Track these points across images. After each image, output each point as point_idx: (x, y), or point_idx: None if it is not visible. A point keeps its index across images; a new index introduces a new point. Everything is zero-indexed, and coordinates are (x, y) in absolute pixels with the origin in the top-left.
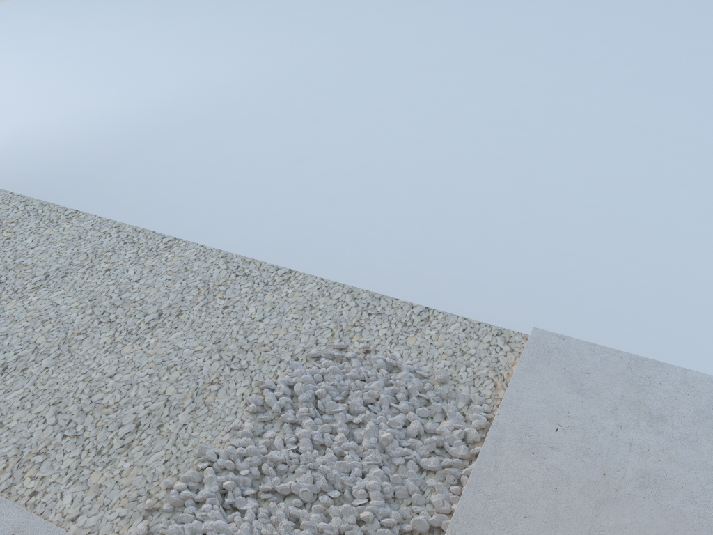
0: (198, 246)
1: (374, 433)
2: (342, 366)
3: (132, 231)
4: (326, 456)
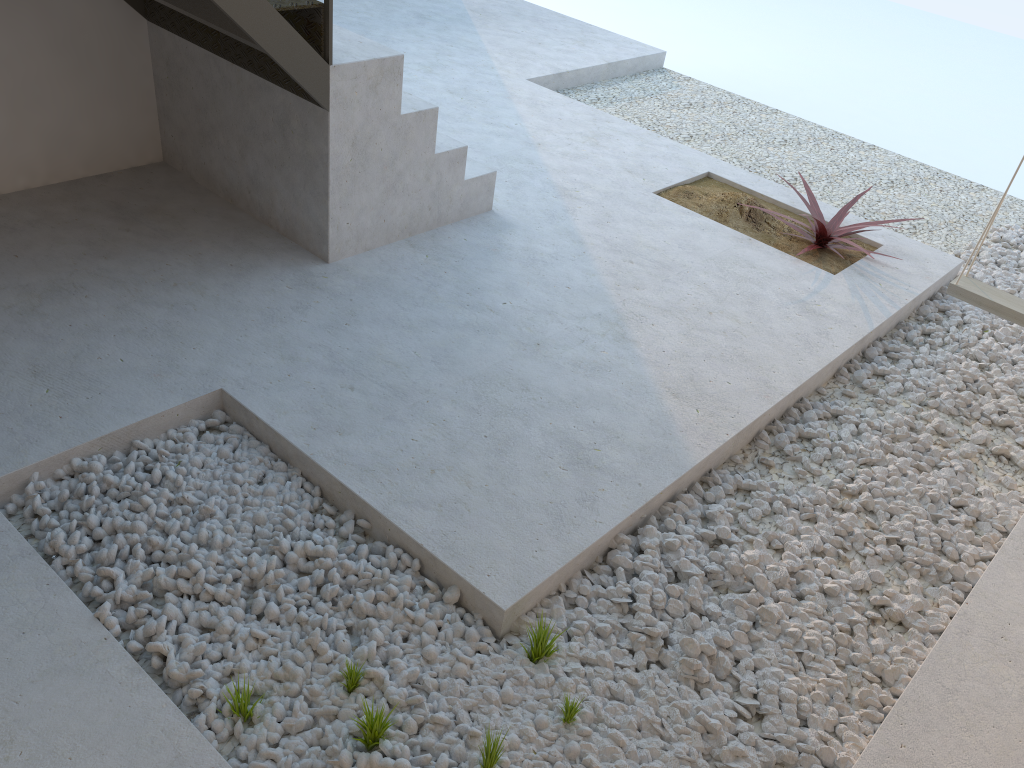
0: (896, 154)
1: None
2: None
3: (834, 133)
4: None
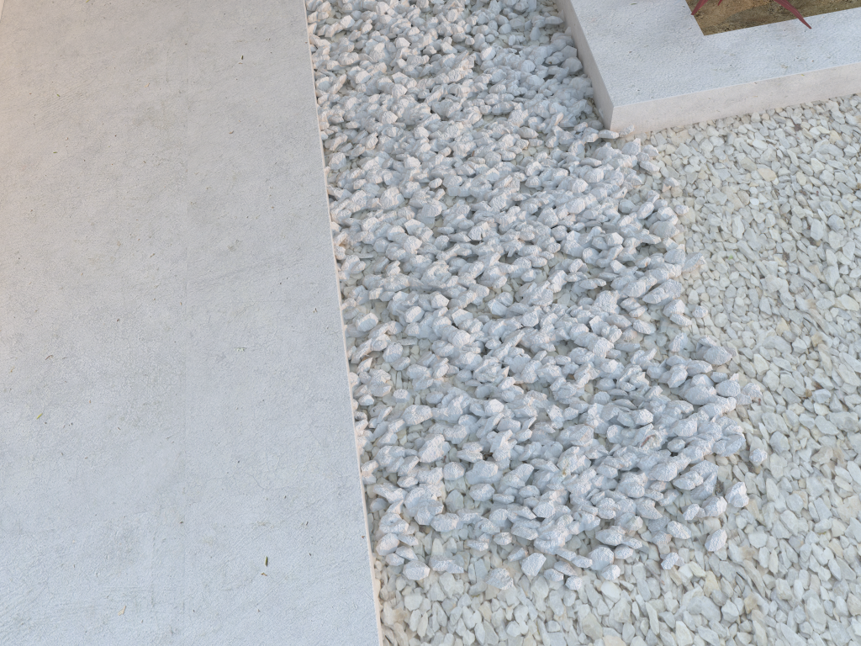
0: None
1: (514, 404)
2: (666, 495)
3: None
4: (543, 335)
